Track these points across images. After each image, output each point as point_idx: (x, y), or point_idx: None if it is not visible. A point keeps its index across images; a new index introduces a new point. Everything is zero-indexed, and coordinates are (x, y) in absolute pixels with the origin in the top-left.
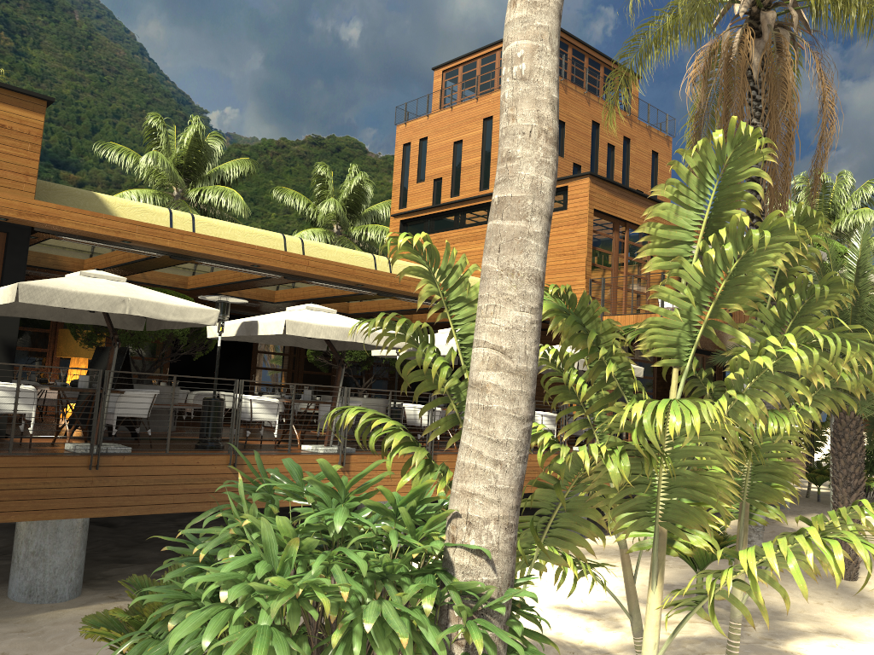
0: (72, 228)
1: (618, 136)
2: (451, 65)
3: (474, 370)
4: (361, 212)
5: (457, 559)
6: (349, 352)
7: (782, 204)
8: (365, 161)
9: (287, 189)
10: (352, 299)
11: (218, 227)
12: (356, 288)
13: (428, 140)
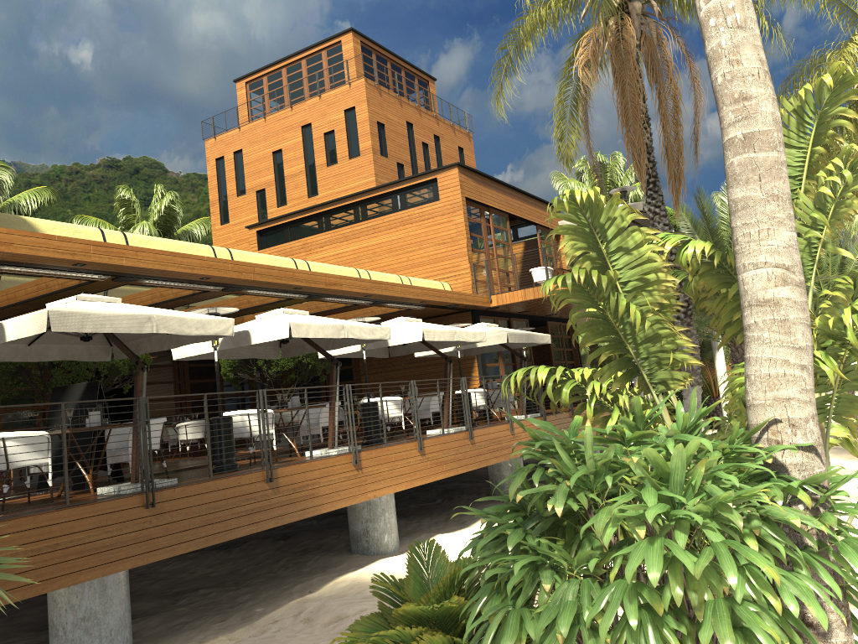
0: (27, 253)
1: (429, 134)
2: (254, 76)
3: (757, 290)
4: (173, 234)
5: (788, 459)
6: (275, 362)
7: (678, 167)
8: (167, 181)
9: (88, 217)
10: (270, 308)
11: (150, 243)
12: (292, 292)
13: (244, 152)
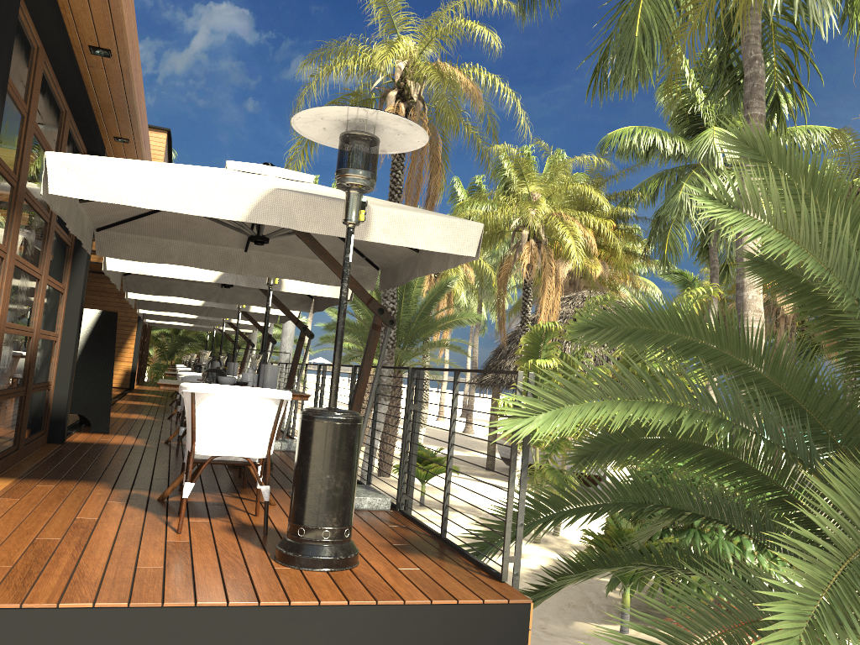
0: None
1: None
2: None
3: None
4: None
5: None
6: None
7: None
8: None
9: None
10: None
11: None
12: None
13: None
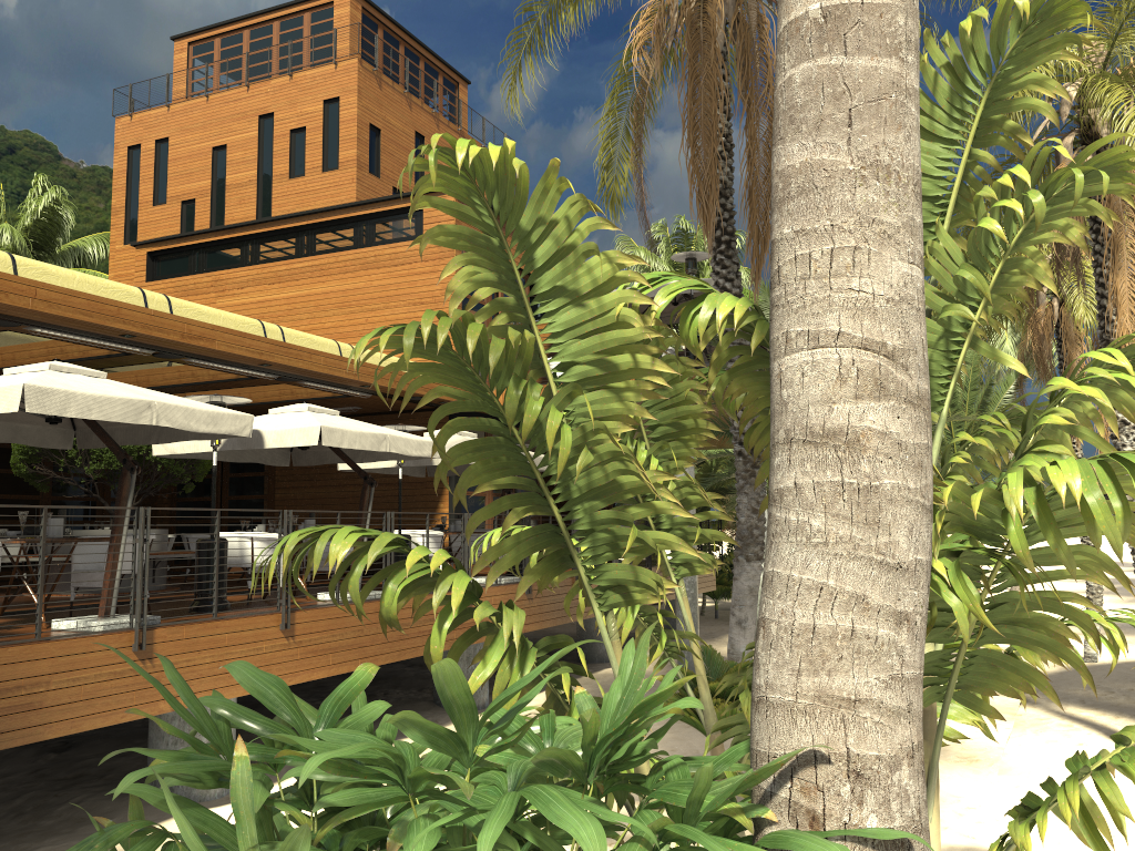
0: None
1: None
2: (202, 35)
3: (811, 403)
4: (56, 250)
5: None
6: (97, 455)
7: (765, 222)
8: (59, 172)
9: None
10: (100, 366)
11: None
12: (120, 342)
13: (171, 142)
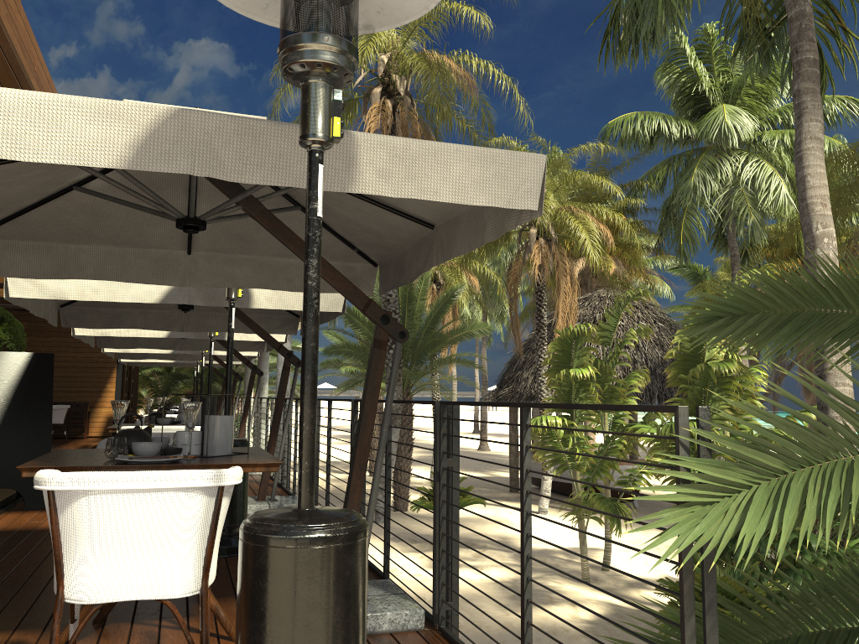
0: None
1: None
2: None
3: None
4: None
5: None
6: None
7: None
8: None
9: None
10: None
11: None
12: None
13: None
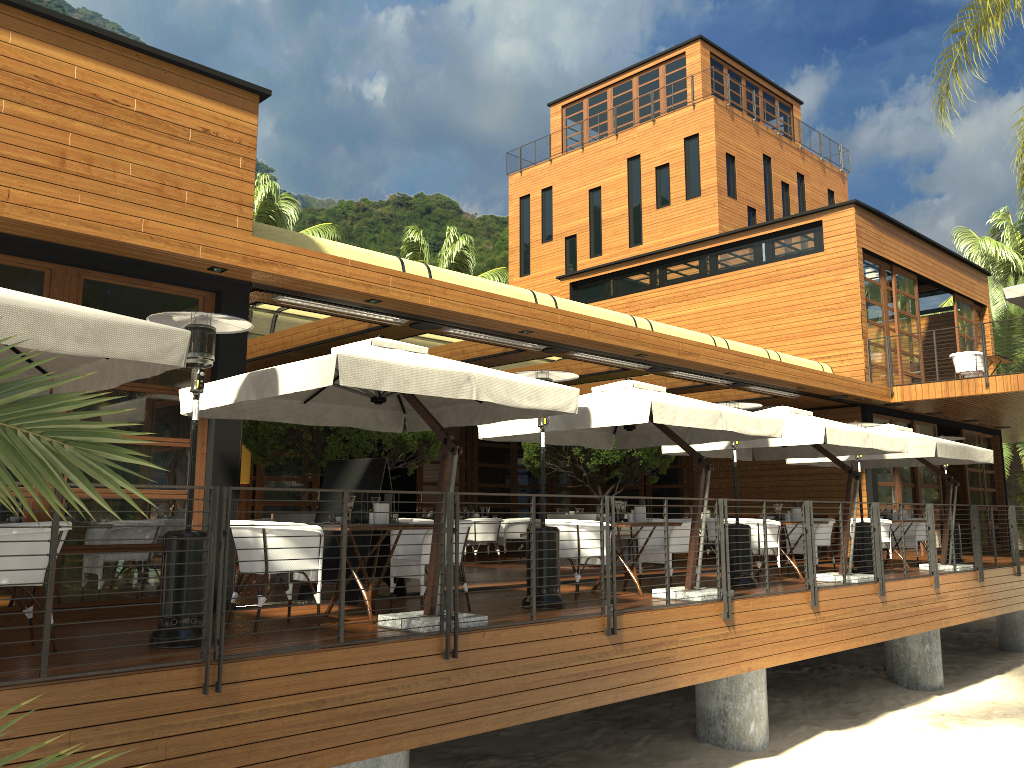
0: (312, 280)
1: (791, 172)
2: (572, 98)
3: None
4: None
5: None
6: (596, 452)
7: None
8: (460, 224)
9: None
10: (594, 380)
11: (458, 281)
12: (632, 361)
13: (554, 190)
